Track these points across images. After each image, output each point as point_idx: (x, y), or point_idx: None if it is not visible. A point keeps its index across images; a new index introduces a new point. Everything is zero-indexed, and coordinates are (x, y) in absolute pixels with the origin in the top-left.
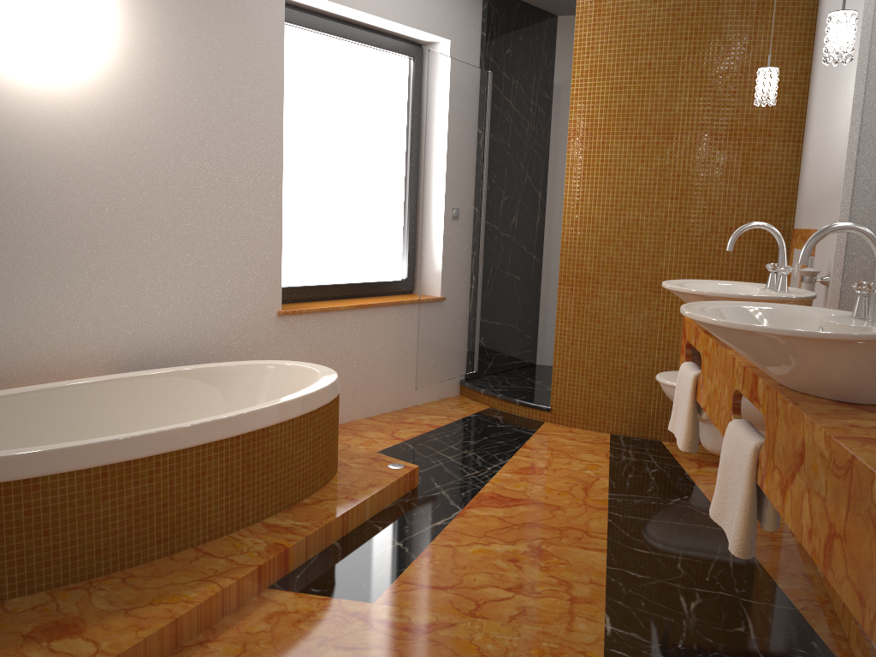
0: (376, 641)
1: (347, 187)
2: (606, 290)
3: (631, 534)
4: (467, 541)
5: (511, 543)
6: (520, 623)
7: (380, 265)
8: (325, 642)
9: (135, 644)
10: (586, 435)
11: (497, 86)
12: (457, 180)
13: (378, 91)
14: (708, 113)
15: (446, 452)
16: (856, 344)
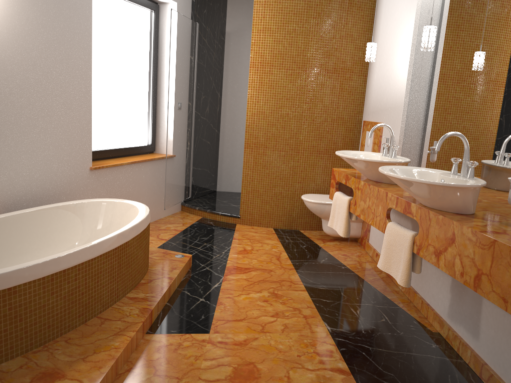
0: (224, 353)
1: (120, 89)
2: (271, 151)
3: (312, 280)
4: (237, 294)
5: (259, 292)
6: (288, 332)
7: (137, 136)
8: (197, 358)
9: (103, 377)
10: (261, 229)
11: (200, 32)
12: (183, 86)
13: (136, 31)
14: (324, 58)
15: (195, 245)
16: (471, 188)
